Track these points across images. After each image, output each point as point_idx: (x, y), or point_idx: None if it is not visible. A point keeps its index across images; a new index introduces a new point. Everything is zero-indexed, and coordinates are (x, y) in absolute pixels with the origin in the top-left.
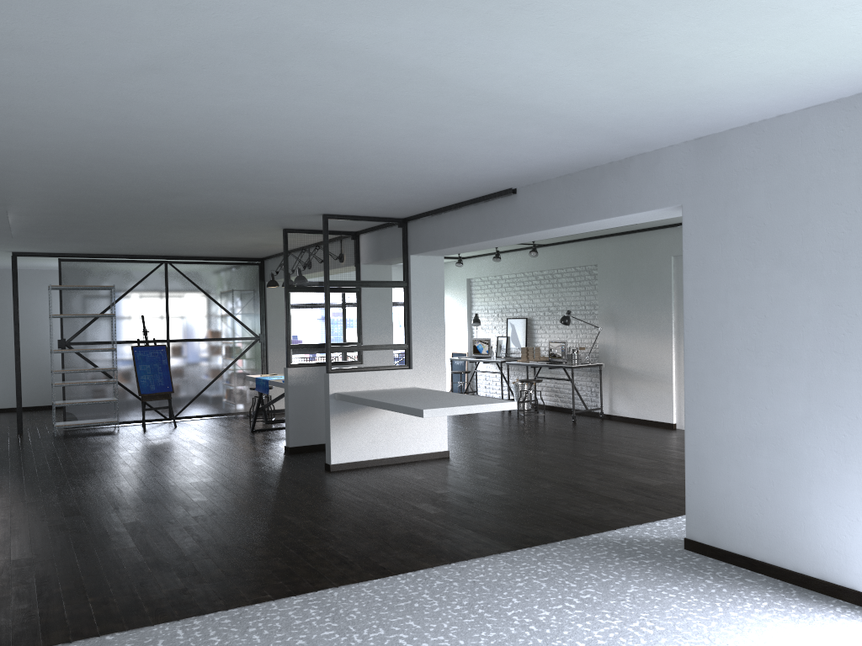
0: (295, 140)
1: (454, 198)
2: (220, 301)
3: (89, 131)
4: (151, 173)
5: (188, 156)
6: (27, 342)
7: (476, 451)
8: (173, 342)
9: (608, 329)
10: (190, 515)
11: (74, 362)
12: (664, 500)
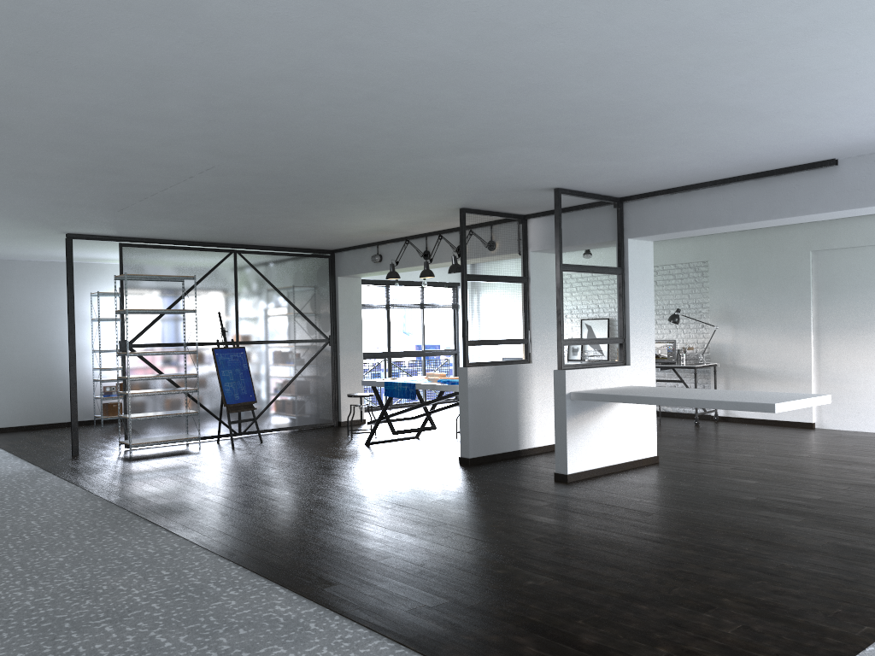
0: (814, 70)
1: (740, 171)
2: (290, 298)
3: (635, 35)
4: (529, 114)
5: (642, 87)
6: (24, 348)
7: (672, 455)
8: (243, 345)
9: (723, 327)
10: (525, 538)
11: (137, 368)
12: None
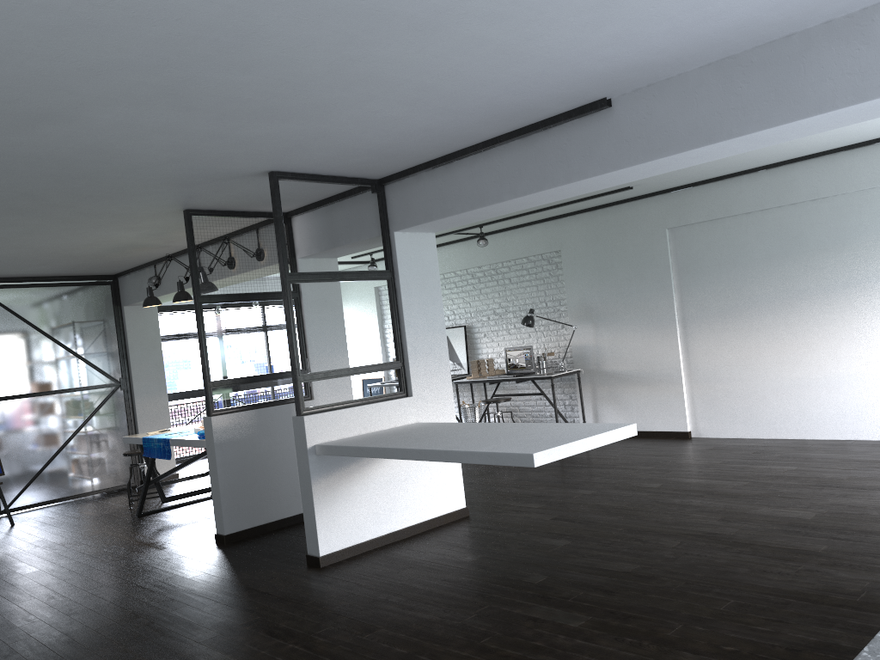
0: None
1: (496, 128)
2: (59, 338)
3: None
4: (16, 38)
5: None
6: None
7: (494, 501)
8: None
9: (583, 327)
10: None
11: None
12: (869, 542)
